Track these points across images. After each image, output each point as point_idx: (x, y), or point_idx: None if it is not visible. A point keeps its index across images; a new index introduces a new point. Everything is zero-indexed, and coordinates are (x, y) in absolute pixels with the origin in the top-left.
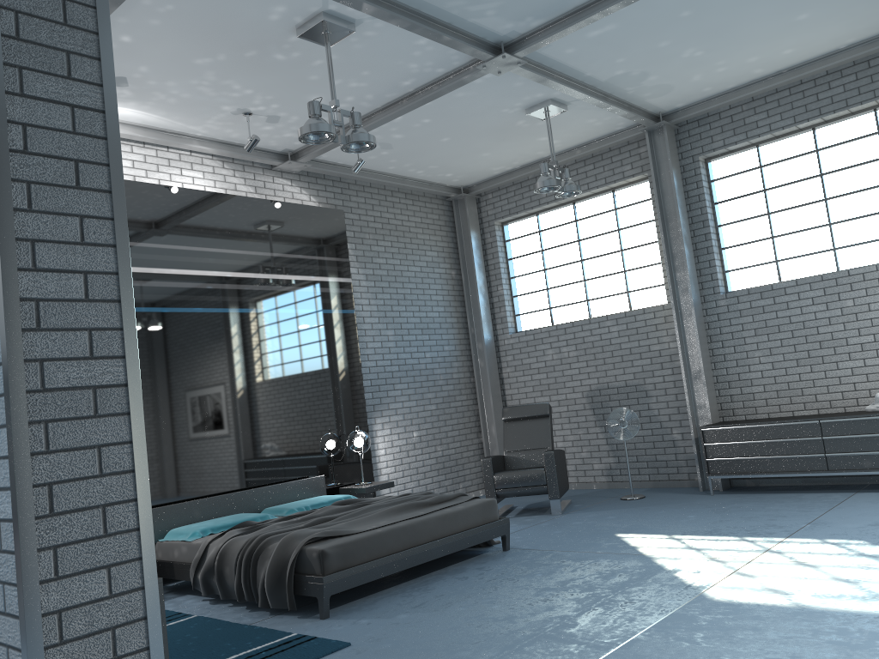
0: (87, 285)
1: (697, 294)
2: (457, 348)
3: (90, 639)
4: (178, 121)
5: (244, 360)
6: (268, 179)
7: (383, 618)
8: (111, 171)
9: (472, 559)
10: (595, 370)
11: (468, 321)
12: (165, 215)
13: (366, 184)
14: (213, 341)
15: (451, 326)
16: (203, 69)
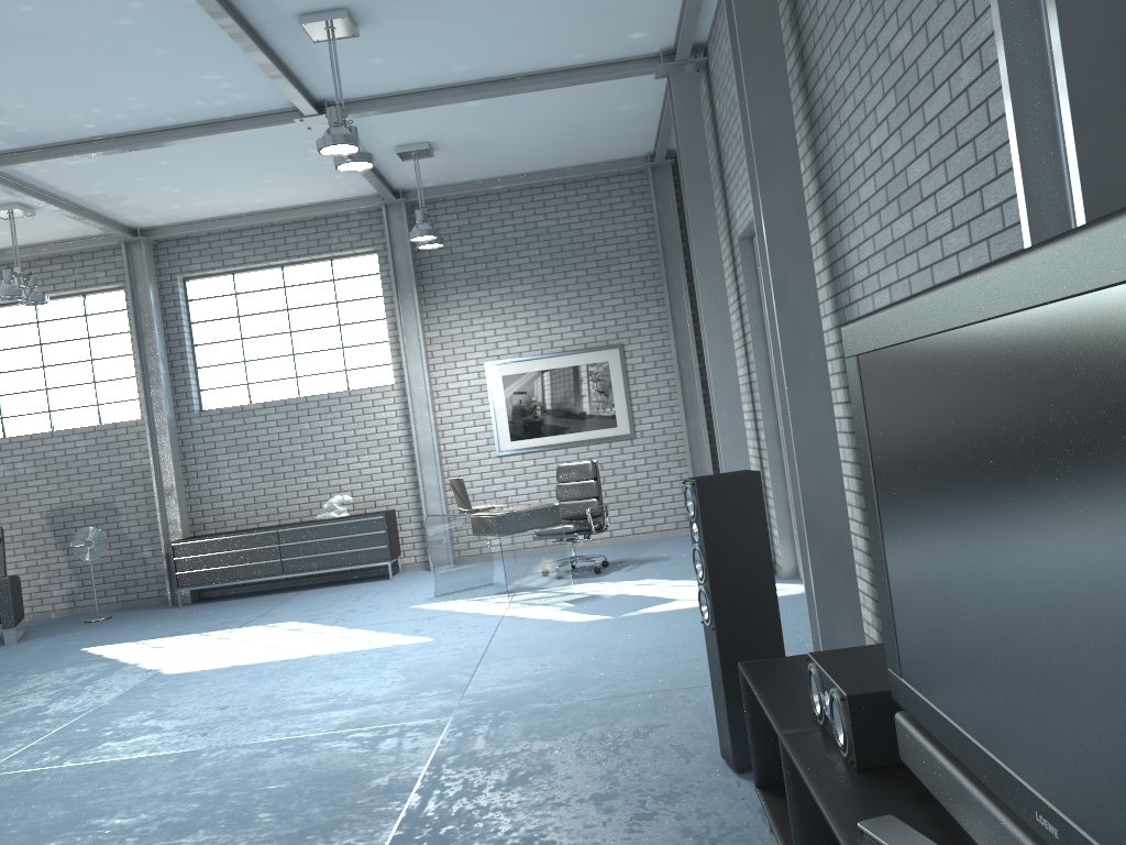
0: None
1: (172, 412)
2: None
3: None
4: None
5: None
6: None
7: None
8: None
9: None
10: (58, 488)
11: None
12: None
13: None
14: None
15: None
16: None
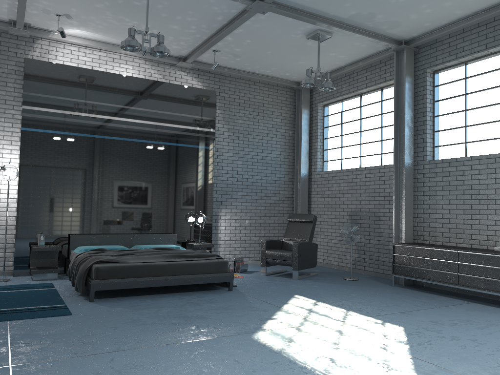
0: None
1: (410, 159)
2: (286, 177)
3: None
4: (112, 38)
5: (139, 167)
6: (172, 71)
7: (110, 307)
8: None
9: (207, 291)
10: (355, 199)
11: (295, 161)
12: (103, 87)
13: (237, 77)
14: (122, 155)
15: (283, 163)
16: (102, 10)
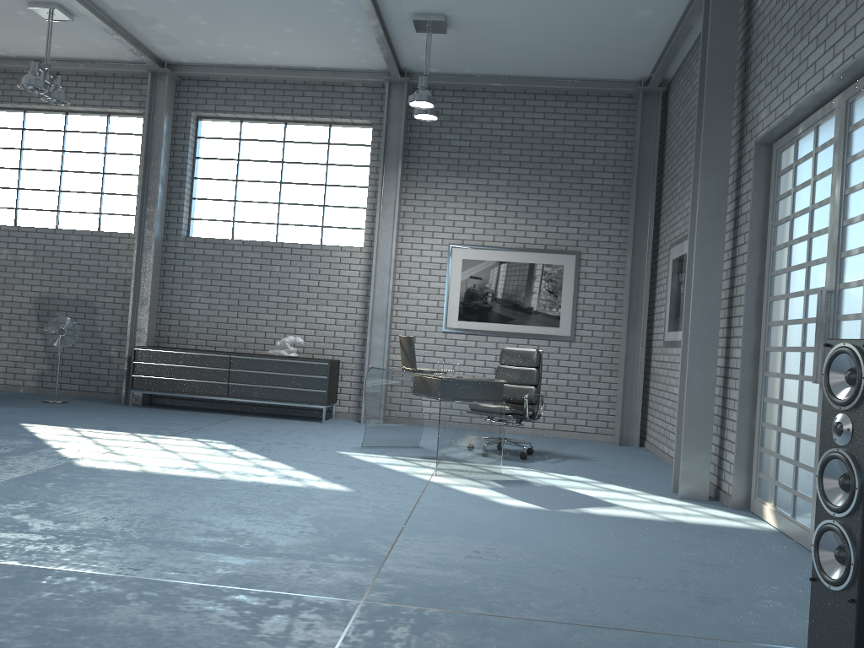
0: None
1: (161, 231)
2: None
3: None
4: None
5: None
6: None
7: None
8: None
9: None
10: (49, 279)
11: None
12: None
13: None
14: None
15: None
16: None
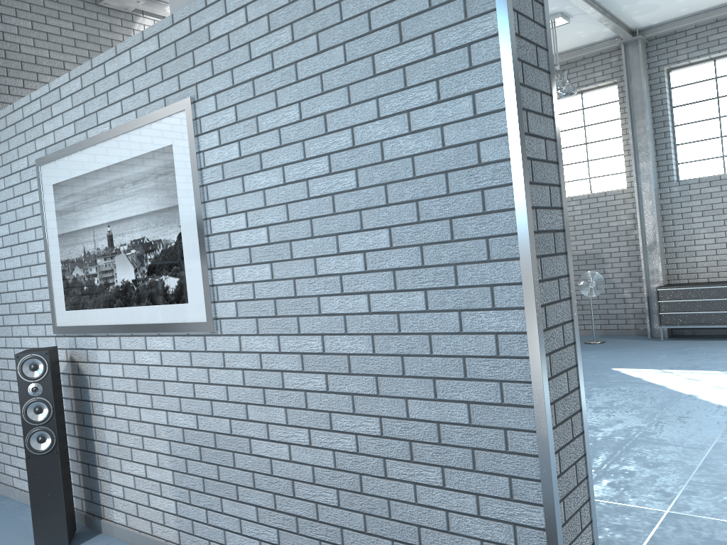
0: (546, 149)
1: (656, 181)
2: None
3: (564, 424)
4: None
5: None
6: None
7: None
8: (548, 55)
9: None
10: None
11: None
12: None
13: None
14: None
15: None
16: None
